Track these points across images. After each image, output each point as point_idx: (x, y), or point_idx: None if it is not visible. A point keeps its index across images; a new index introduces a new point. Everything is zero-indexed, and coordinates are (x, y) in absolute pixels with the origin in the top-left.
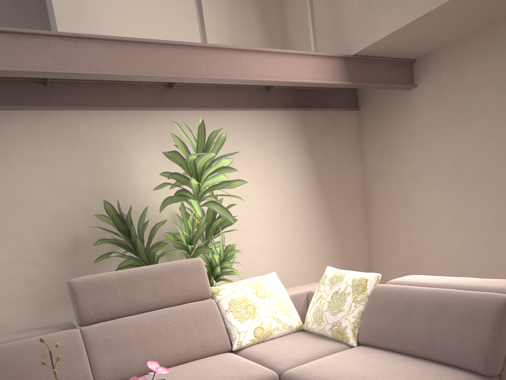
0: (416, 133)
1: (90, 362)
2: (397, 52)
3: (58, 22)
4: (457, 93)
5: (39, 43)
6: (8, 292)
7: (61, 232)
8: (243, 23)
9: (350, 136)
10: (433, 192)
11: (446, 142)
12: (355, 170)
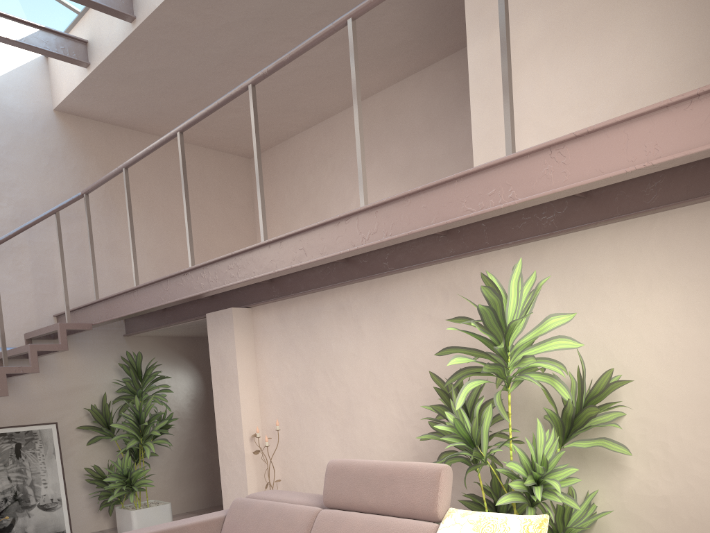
0: None
1: None
2: None
3: (476, 153)
4: None
5: (351, 223)
6: (398, 452)
7: None
8: None
9: None
10: None
11: None
12: None
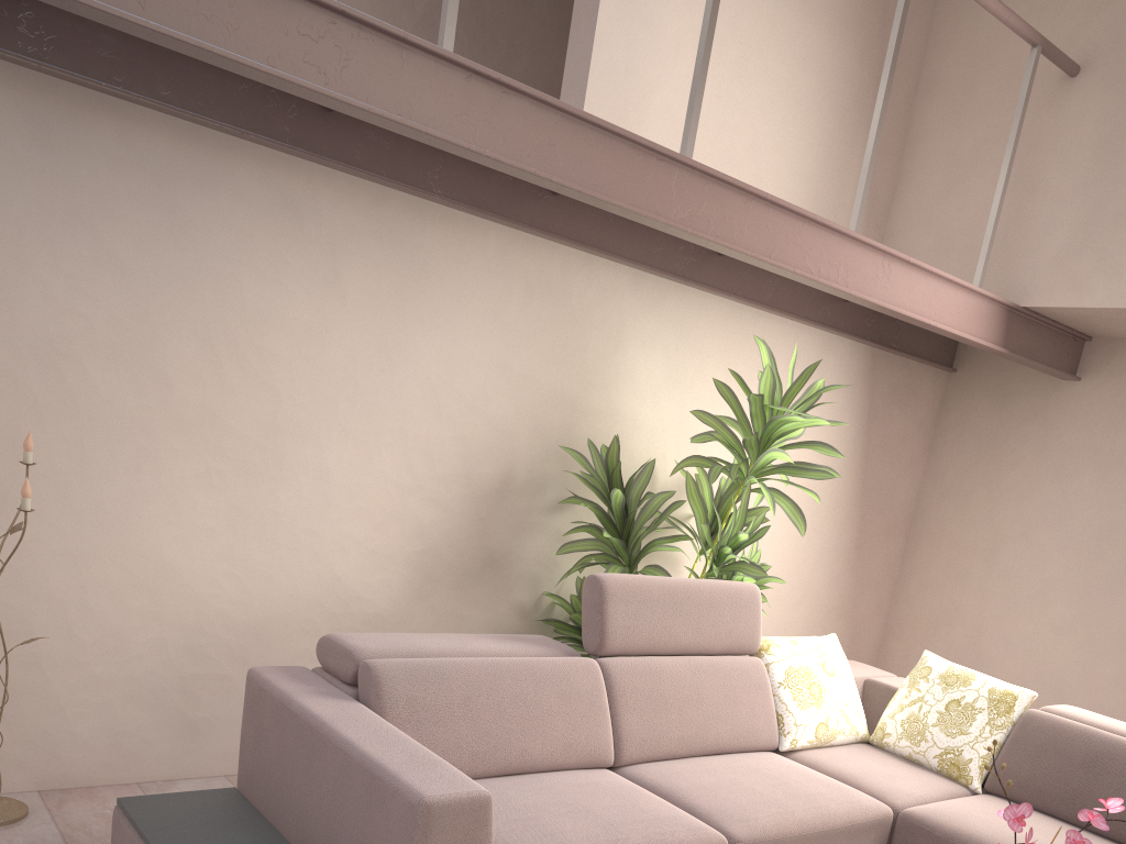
0: (1052, 454)
1: (612, 721)
2: (1082, 323)
3: (593, 82)
4: None
5: (663, 170)
6: (383, 541)
7: (489, 457)
8: (841, 169)
9: (926, 412)
10: (1049, 560)
11: (1103, 489)
12: (913, 473)
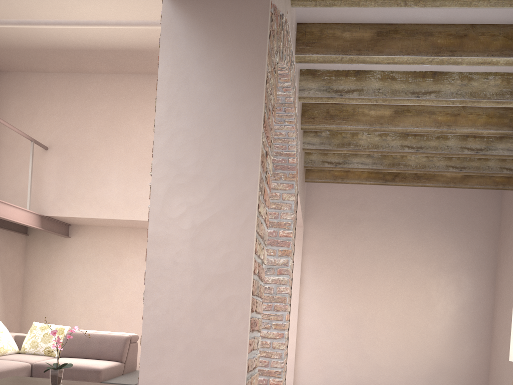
0: (67, 260)
1: None
2: (66, 220)
3: None
4: (92, 249)
5: None
6: None
7: None
8: None
9: (21, 249)
10: (73, 293)
11: (84, 270)
12: (20, 270)
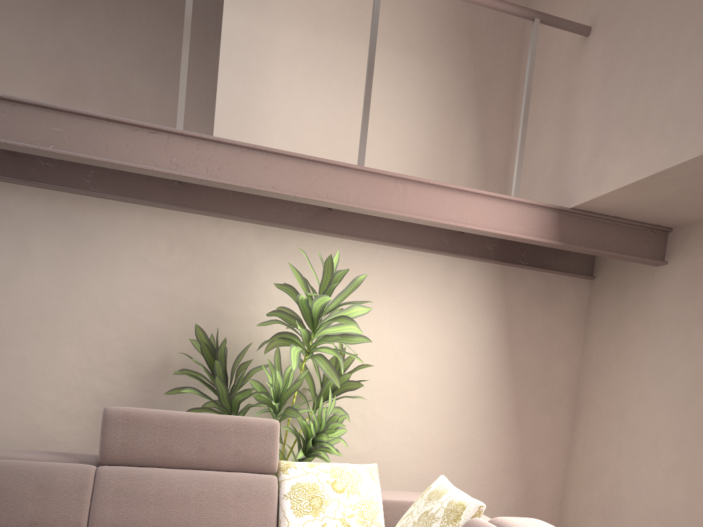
0: (654, 326)
1: (90, 510)
2: (637, 214)
3: (219, 117)
4: None
5: (158, 139)
6: (70, 404)
7: (150, 350)
8: (452, 146)
9: (572, 311)
10: (658, 414)
11: (689, 348)
12: (568, 358)
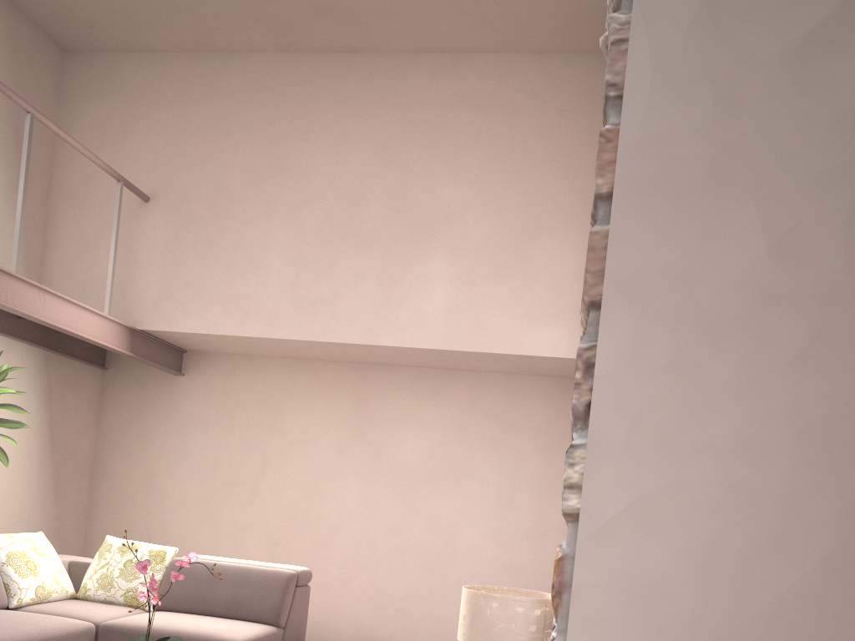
0: (176, 419)
1: None
2: (178, 341)
3: None
4: (225, 398)
5: None
6: None
7: None
8: (2, 232)
9: (91, 395)
10: (185, 482)
11: (208, 438)
12: (89, 435)
